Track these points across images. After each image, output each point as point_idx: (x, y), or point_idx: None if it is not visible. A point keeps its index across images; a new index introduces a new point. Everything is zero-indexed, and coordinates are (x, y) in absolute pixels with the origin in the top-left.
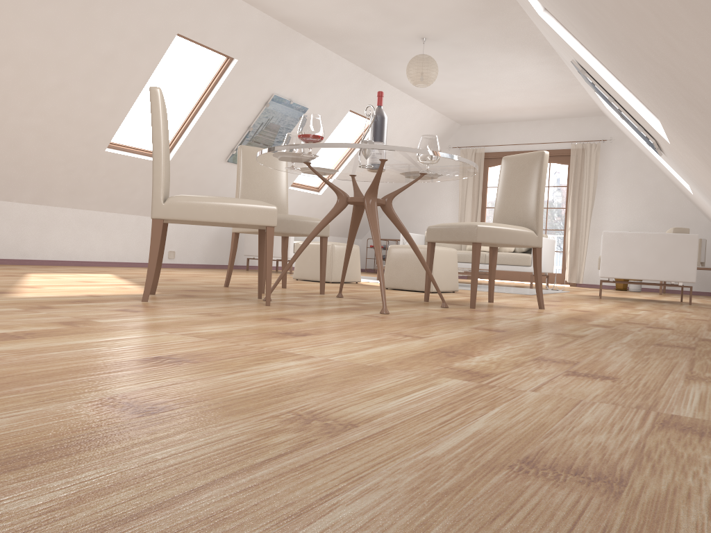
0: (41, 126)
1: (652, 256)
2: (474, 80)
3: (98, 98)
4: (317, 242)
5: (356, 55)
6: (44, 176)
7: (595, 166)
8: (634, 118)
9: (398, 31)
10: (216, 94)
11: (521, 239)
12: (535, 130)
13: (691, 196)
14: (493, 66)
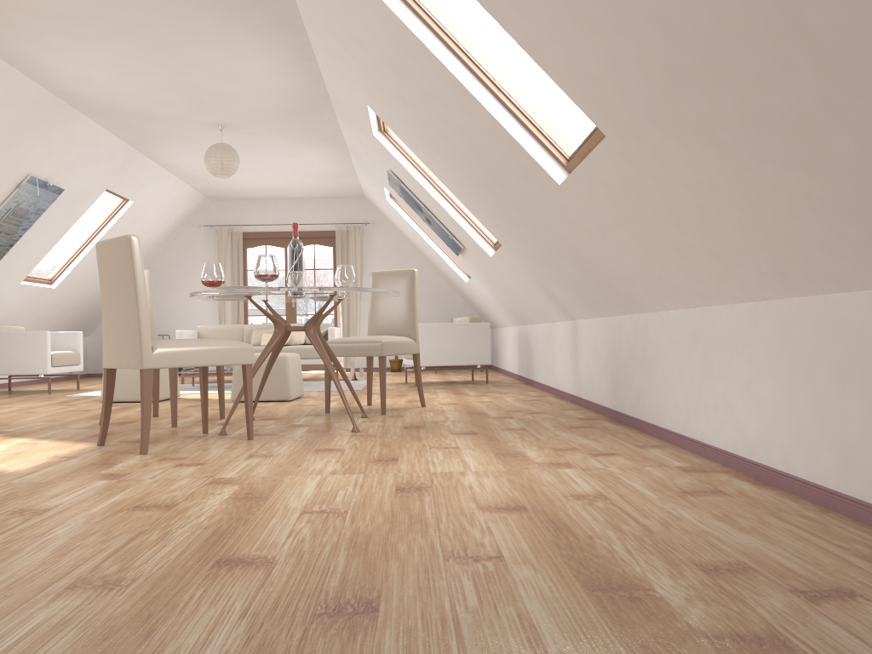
0: None
1: (456, 344)
2: (252, 163)
3: None
4: None
5: (130, 132)
6: None
7: (361, 249)
8: (447, 227)
9: (197, 117)
10: None
11: (408, 348)
12: (296, 209)
13: (461, 282)
14: (279, 154)
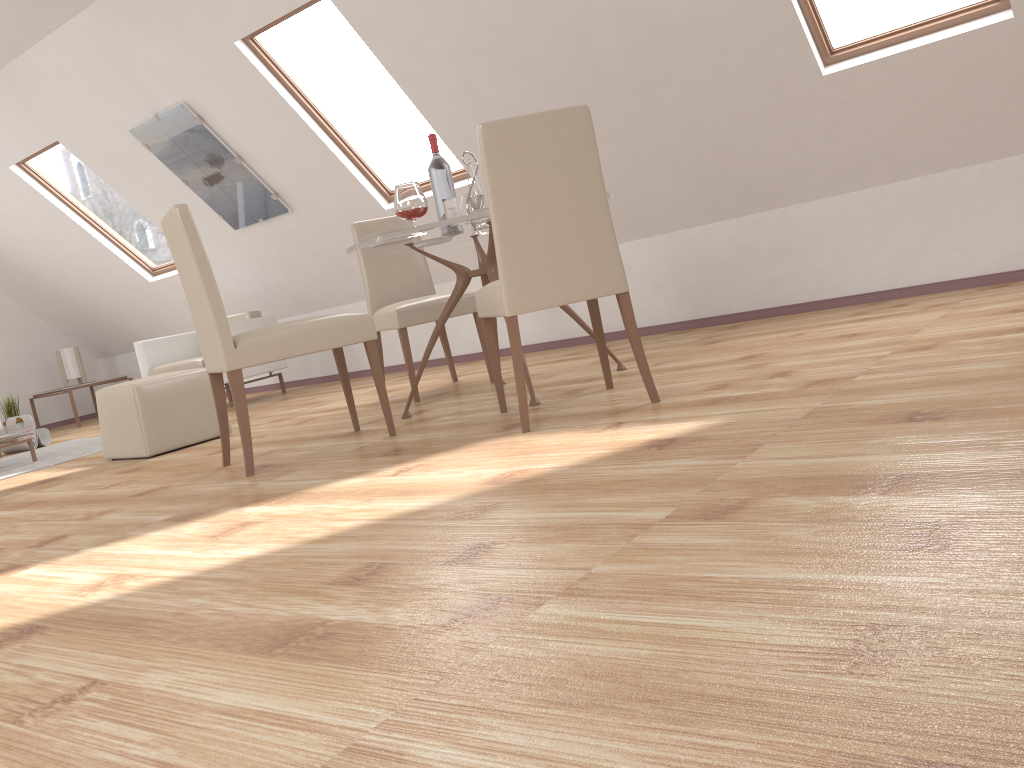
0: None
1: None
2: None
3: None
4: None
5: None
6: None
7: None
8: (272, 183)
9: None
10: None
11: None
12: None
13: (119, 286)
14: None
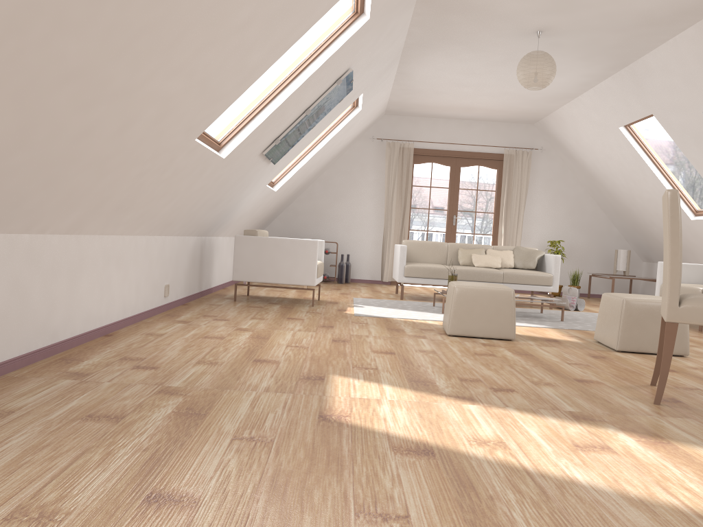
0: (172, 96)
1: None
2: (492, 79)
3: (253, 53)
4: (487, 287)
5: (429, 31)
6: (110, 185)
7: (527, 174)
8: None
9: (531, 19)
10: (323, 63)
11: None
12: (465, 130)
13: None
14: None
